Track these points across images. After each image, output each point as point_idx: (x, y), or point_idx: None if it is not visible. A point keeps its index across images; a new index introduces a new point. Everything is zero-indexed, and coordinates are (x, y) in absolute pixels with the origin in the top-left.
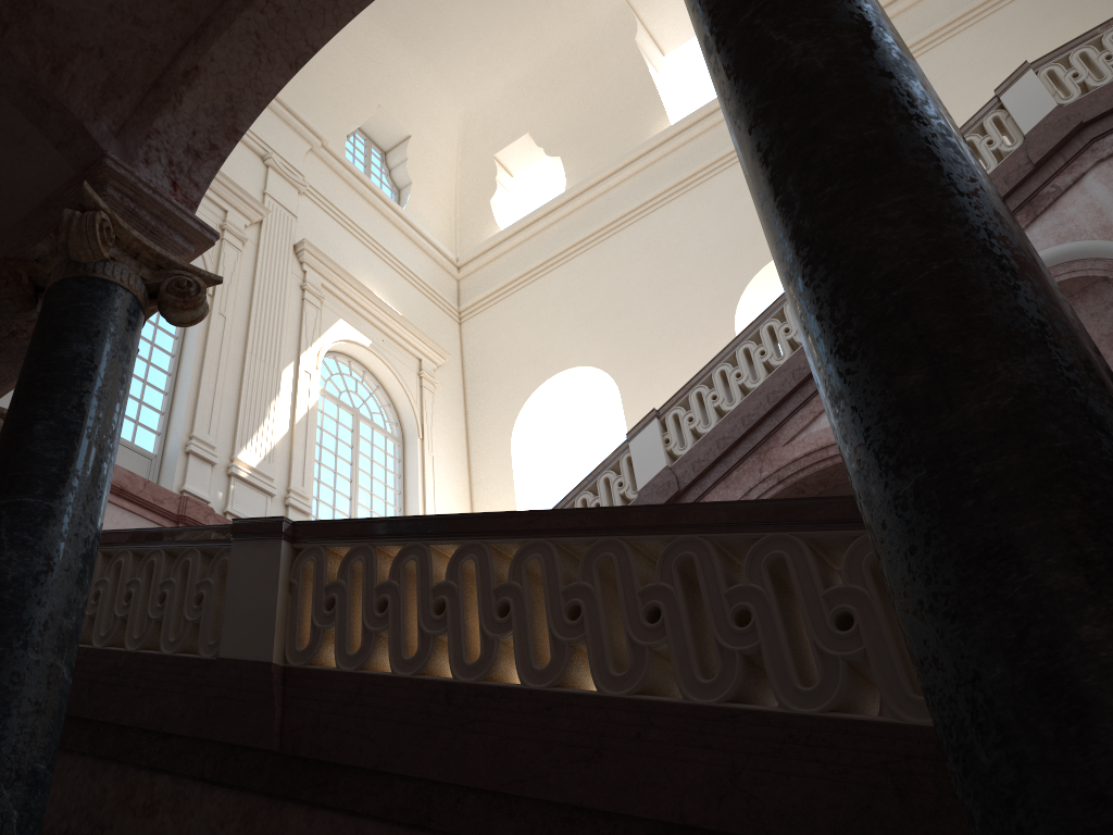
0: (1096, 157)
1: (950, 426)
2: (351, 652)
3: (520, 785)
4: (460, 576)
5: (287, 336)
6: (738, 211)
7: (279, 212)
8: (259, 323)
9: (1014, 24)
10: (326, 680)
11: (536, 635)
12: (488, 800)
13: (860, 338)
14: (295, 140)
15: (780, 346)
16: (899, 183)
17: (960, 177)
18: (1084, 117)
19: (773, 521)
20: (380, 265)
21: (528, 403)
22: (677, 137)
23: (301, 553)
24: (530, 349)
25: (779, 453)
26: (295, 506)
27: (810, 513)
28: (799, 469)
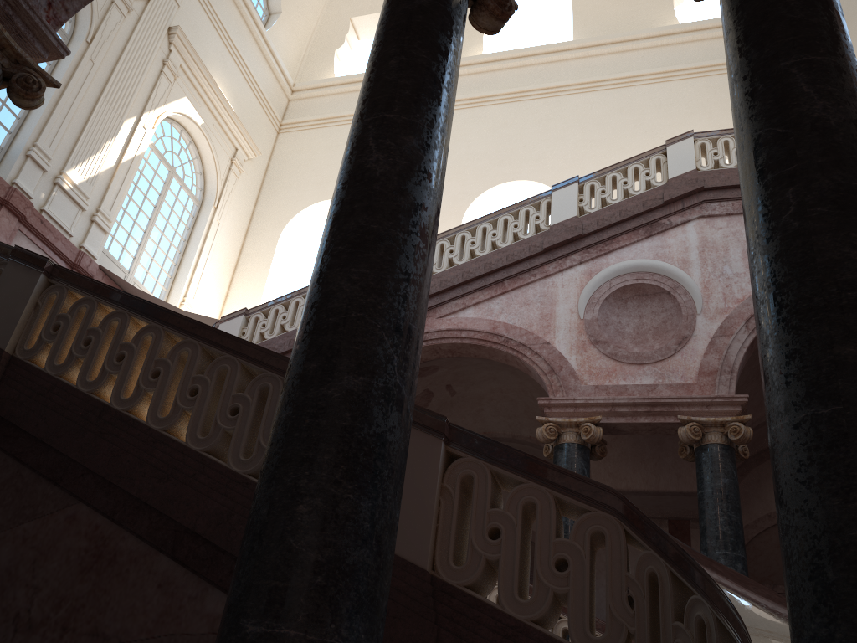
0: (701, 213)
1: (311, 396)
2: (57, 363)
3: (118, 479)
4: (140, 343)
5: (138, 95)
6: (500, 137)
7: None
8: (119, 77)
9: (727, 89)
10: (34, 374)
11: (168, 396)
12: (99, 481)
13: (308, 333)
14: None
15: (464, 252)
16: (367, 261)
17: (400, 270)
18: (706, 184)
19: None
20: (233, 67)
21: (303, 212)
22: (482, 65)
23: (51, 287)
24: (320, 174)
25: (432, 322)
26: (98, 223)
27: None
28: (439, 337)
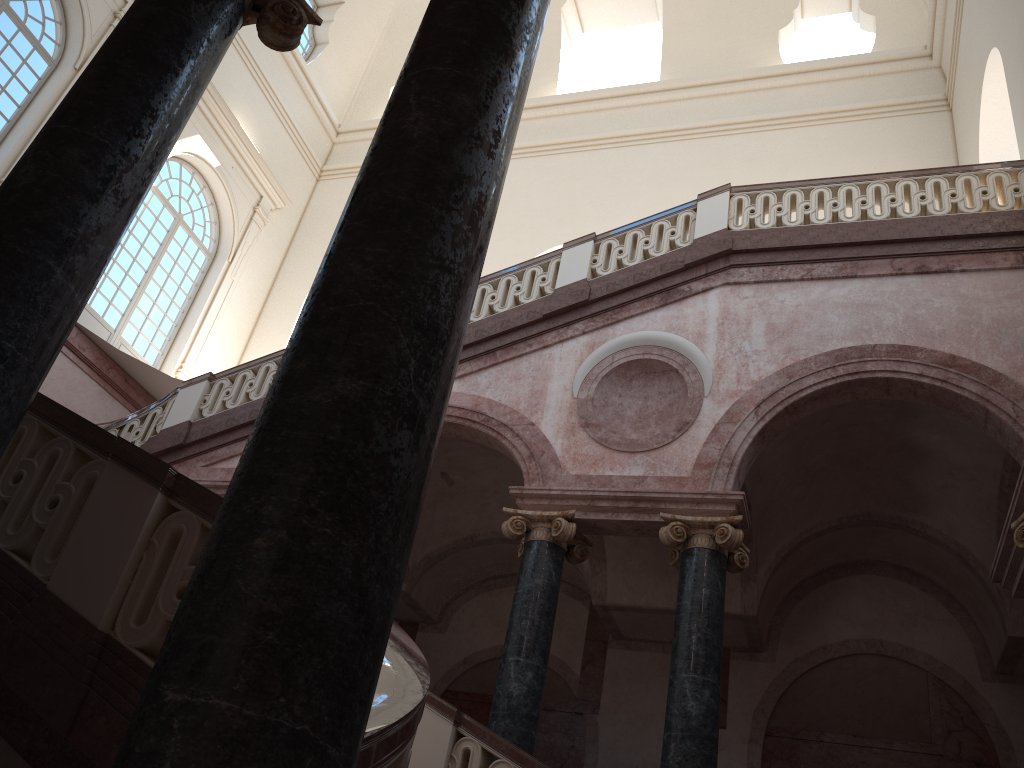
0: (726, 279)
1: None
2: None
3: None
4: None
5: None
6: (564, 191)
7: None
8: None
9: (831, 142)
10: None
11: None
12: None
13: None
14: None
15: None
16: None
17: (5, 285)
18: (735, 246)
19: (71, 429)
20: (262, 103)
21: None
22: (552, 108)
23: None
24: None
25: None
26: None
27: (88, 434)
28: None
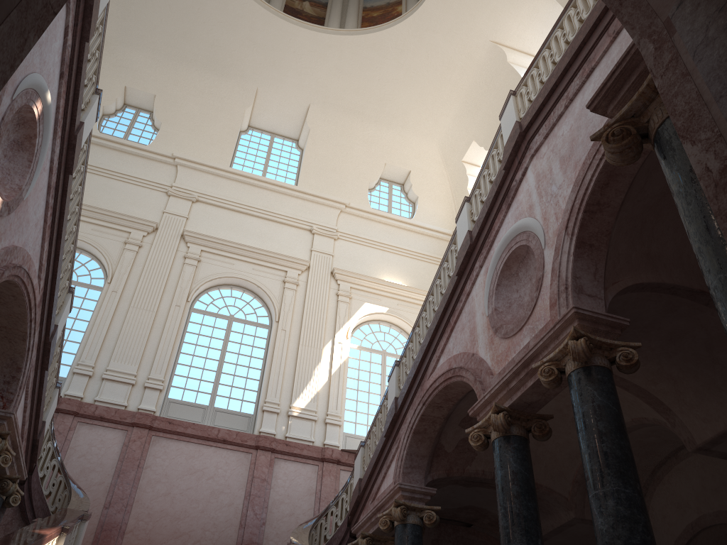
0: (530, 154)
1: None
2: None
3: None
4: None
5: (327, 326)
6: None
7: (321, 257)
8: (307, 326)
9: None
10: None
11: None
12: None
13: None
14: (330, 211)
15: (430, 313)
16: None
17: None
18: (522, 128)
19: None
20: (396, 258)
21: None
22: None
23: None
24: None
25: (426, 385)
26: (329, 422)
27: None
28: (428, 395)
